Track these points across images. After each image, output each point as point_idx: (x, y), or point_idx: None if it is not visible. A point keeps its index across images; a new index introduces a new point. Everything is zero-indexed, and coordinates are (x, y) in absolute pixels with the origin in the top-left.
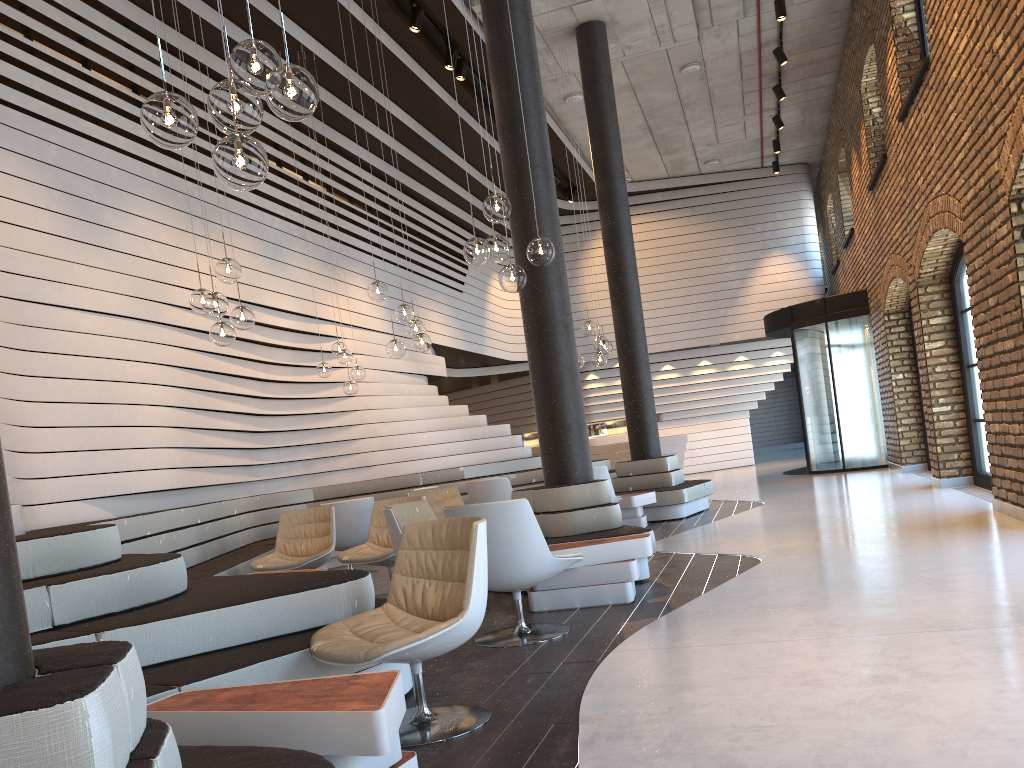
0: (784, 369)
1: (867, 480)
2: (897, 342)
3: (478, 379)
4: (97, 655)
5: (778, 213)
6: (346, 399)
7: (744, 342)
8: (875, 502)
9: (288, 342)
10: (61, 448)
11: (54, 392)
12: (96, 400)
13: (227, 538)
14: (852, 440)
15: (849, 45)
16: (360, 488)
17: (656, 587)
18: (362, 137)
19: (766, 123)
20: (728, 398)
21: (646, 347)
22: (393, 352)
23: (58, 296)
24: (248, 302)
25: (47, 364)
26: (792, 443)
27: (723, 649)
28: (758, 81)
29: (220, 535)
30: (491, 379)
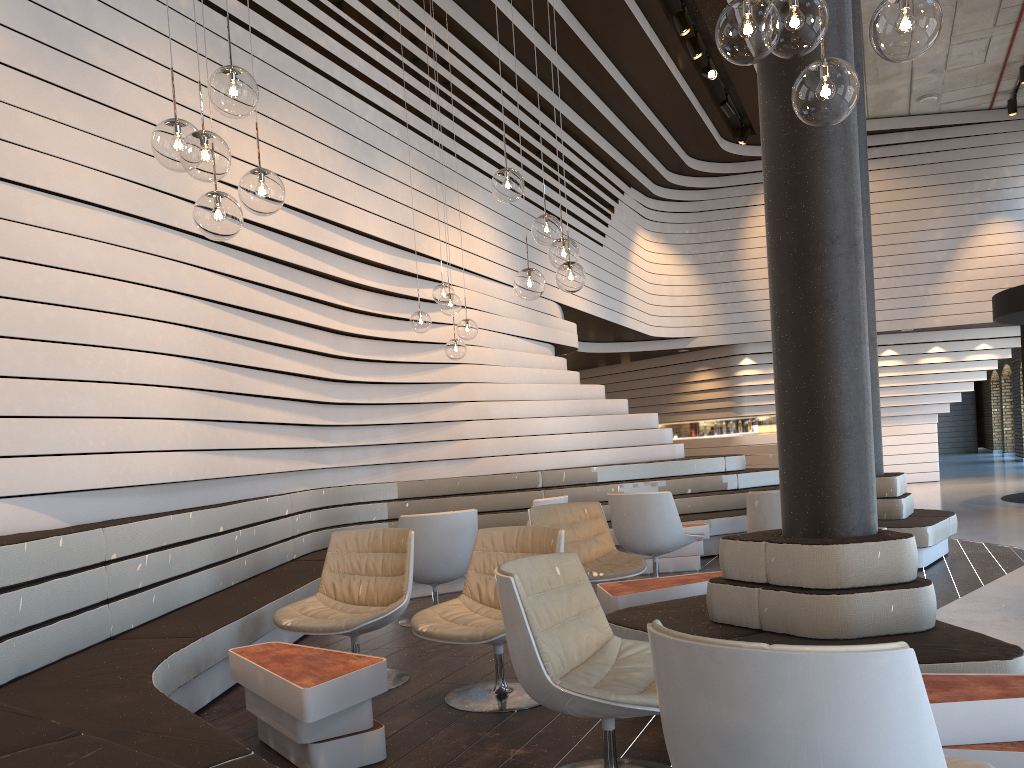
0: (989, 366)
1: None
2: None
3: (608, 357)
4: None
5: (1006, 168)
6: (449, 367)
7: (943, 329)
8: None
9: (375, 282)
10: None
11: None
12: (44, 336)
13: (269, 550)
14: None
15: None
16: (460, 486)
17: None
18: (495, 21)
19: (1019, 40)
20: (913, 398)
21: (874, 317)
22: (525, 288)
23: None
24: (320, 218)
25: None
26: (958, 454)
27: None
28: None
29: (257, 547)
30: (623, 358)
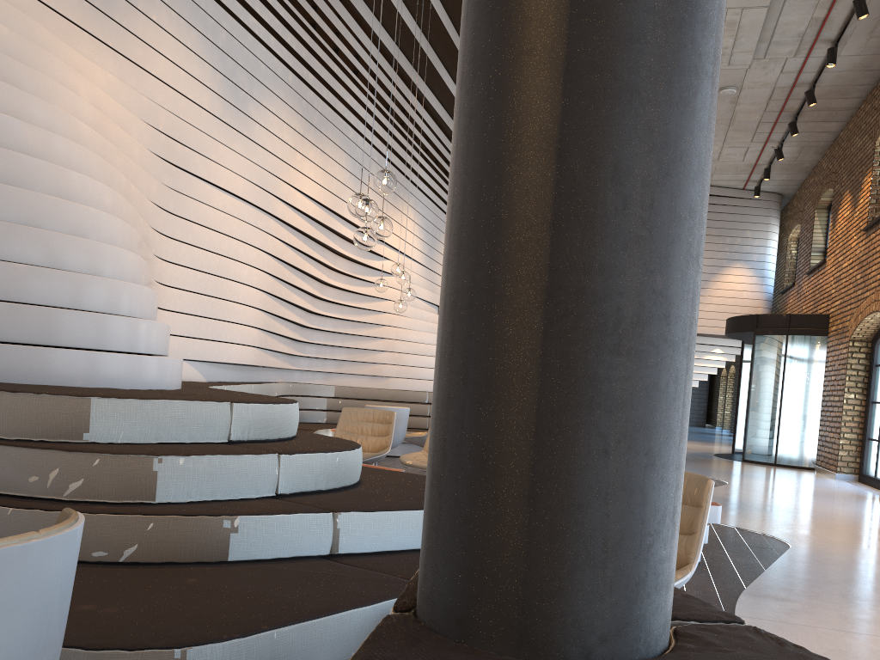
0: (719, 365)
1: (807, 479)
2: (856, 366)
3: None
4: (686, 602)
5: (748, 231)
6: (380, 314)
7: None
8: (841, 504)
9: (350, 253)
10: (181, 309)
11: (185, 257)
12: (213, 272)
13: None
14: (788, 440)
15: (870, 101)
16: (375, 394)
17: (707, 550)
18: (438, 86)
19: (765, 152)
20: None
21: None
22: None
23: (204, 170)
24: (332, 211)
25: (184, 230)
26: (691, 426)
27: (854, 637)
28: (777, 115)
29: None
30: None
